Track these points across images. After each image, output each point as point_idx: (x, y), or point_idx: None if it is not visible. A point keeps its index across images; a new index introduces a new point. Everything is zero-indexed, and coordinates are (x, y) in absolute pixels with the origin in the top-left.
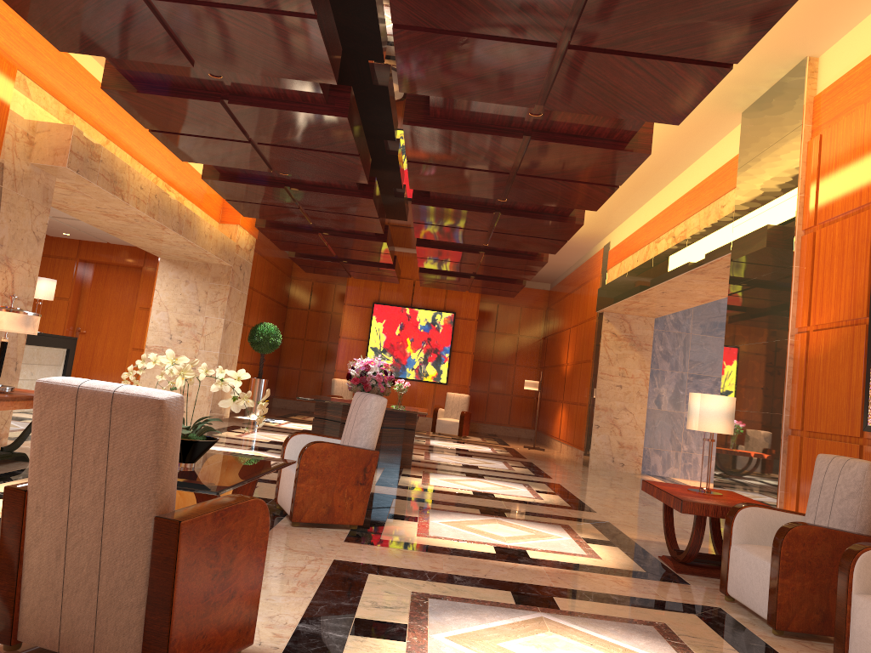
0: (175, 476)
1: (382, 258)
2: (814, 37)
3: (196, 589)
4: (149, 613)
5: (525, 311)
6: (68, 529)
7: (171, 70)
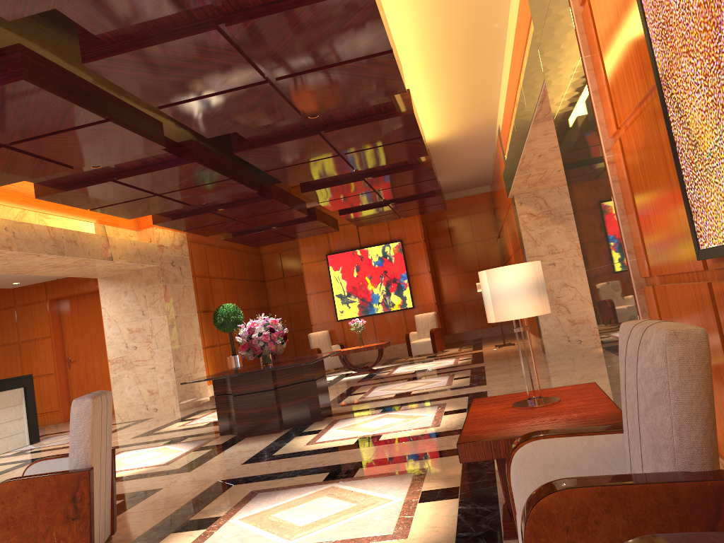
0: None
1: (291, 214)
2: None
3: None
4: None
5: (474, 218)
6: None
7: None
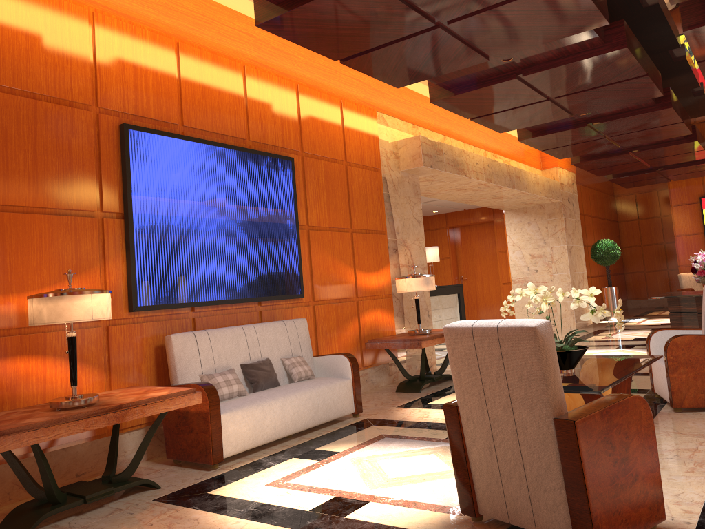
0: (560, 385)
1: (696, 155)
2: None
3: (602, 475)
4: (569, 494)
5: None
6: (492, 432)
7: (473, 69)
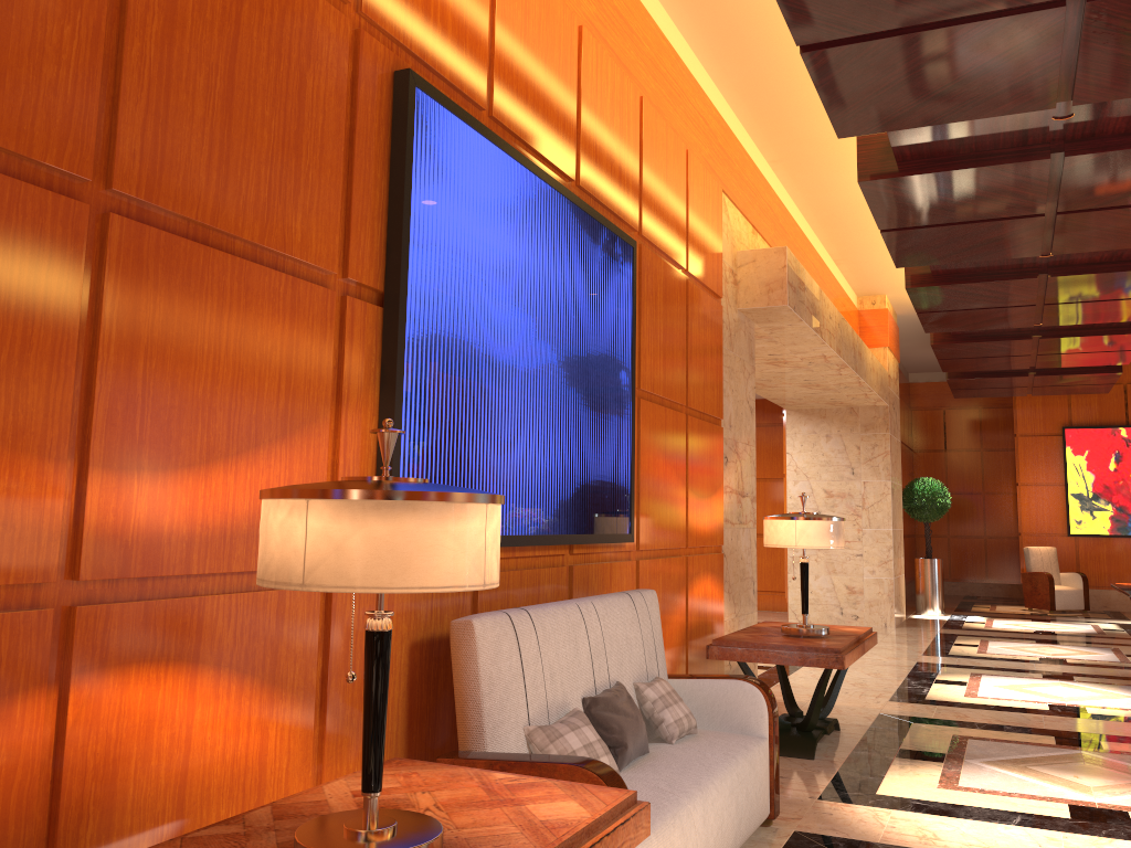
0: None
1: (1116, 358)
2: None
3: None
4: None
5: None
6: None
7: (987, 126)
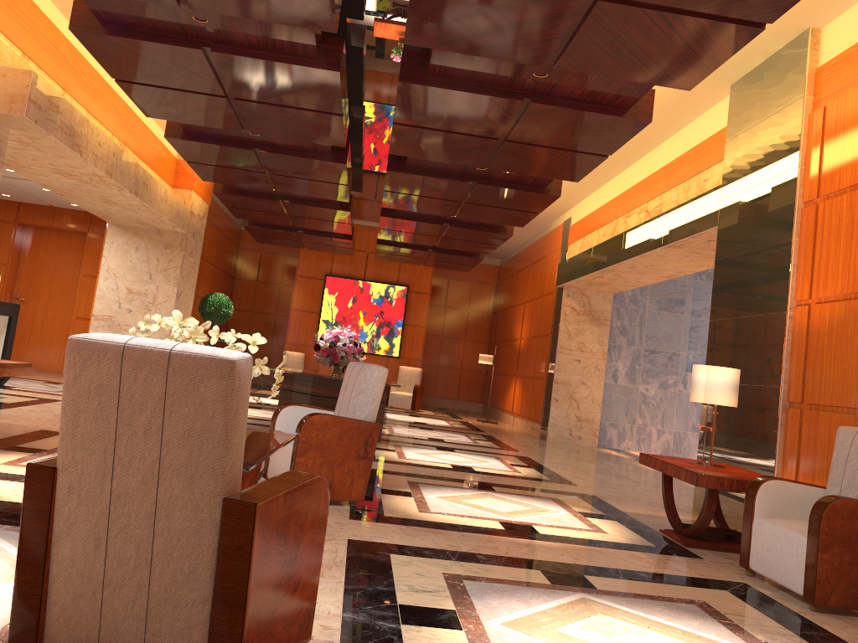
0: (243, 450)
1: (341, 228)
2: (821, 7)
3: (267, 582)
4: (216, 612)
5: (475, 286)
6: (110, 513)
7: (151, 10)
